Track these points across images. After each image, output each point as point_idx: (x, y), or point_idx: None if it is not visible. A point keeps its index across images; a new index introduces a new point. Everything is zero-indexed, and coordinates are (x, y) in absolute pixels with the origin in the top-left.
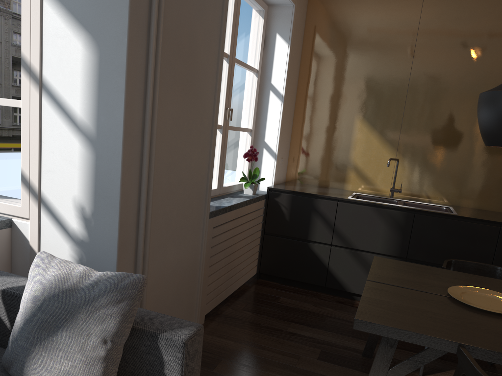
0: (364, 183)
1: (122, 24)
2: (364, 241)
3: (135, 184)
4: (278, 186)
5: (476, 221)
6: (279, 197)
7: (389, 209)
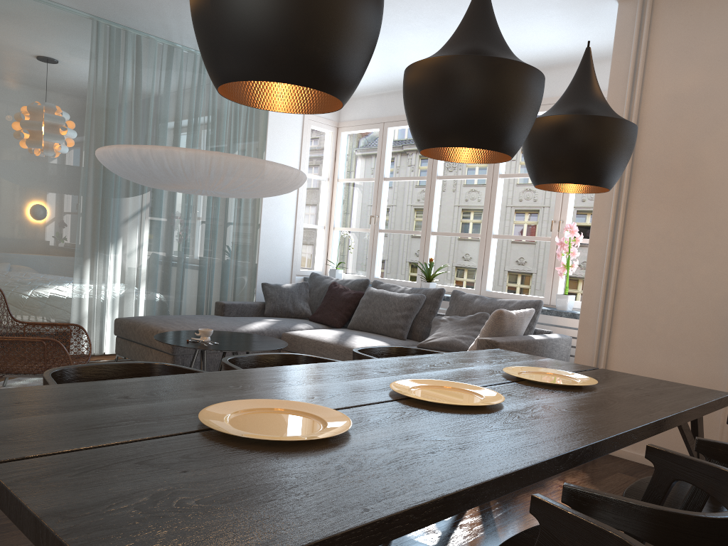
0: None
1: None
2: None
3: (600, 281)
4: None
5: None
6: None
7: None
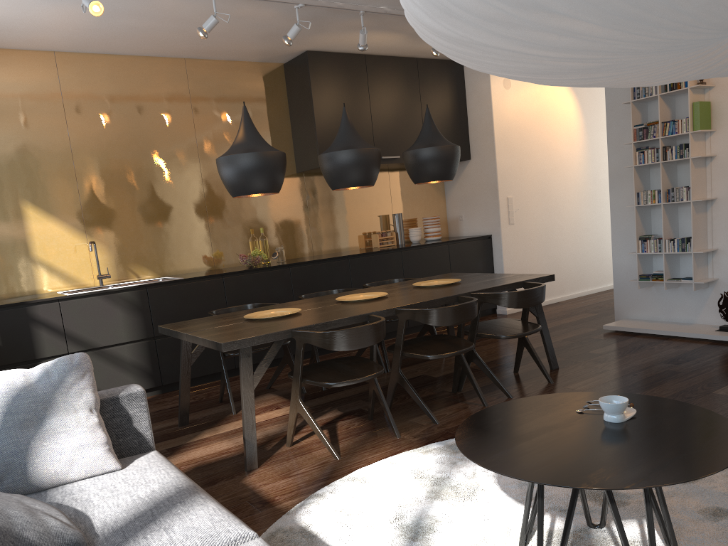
0: (61, 279)
1: None
2: (105, 335)
3: None
4: None
5: (202, 279)
6: None
7: (120, 292)
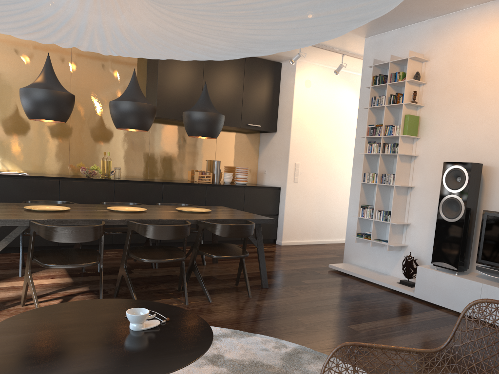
0: None
1: None
2: None
3: None
4: None
5: (43, 178)
6: None
7: None
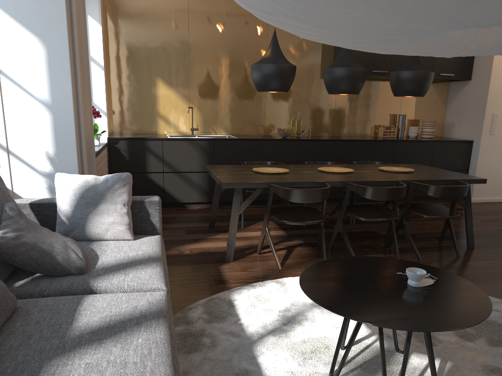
0: (171, 127)
1: (63, 31)
2: (185, 165)
3: (78, 132)
4: (113, 136)
5: (249, 140)
6: (118, 143)
7: (198, 141)
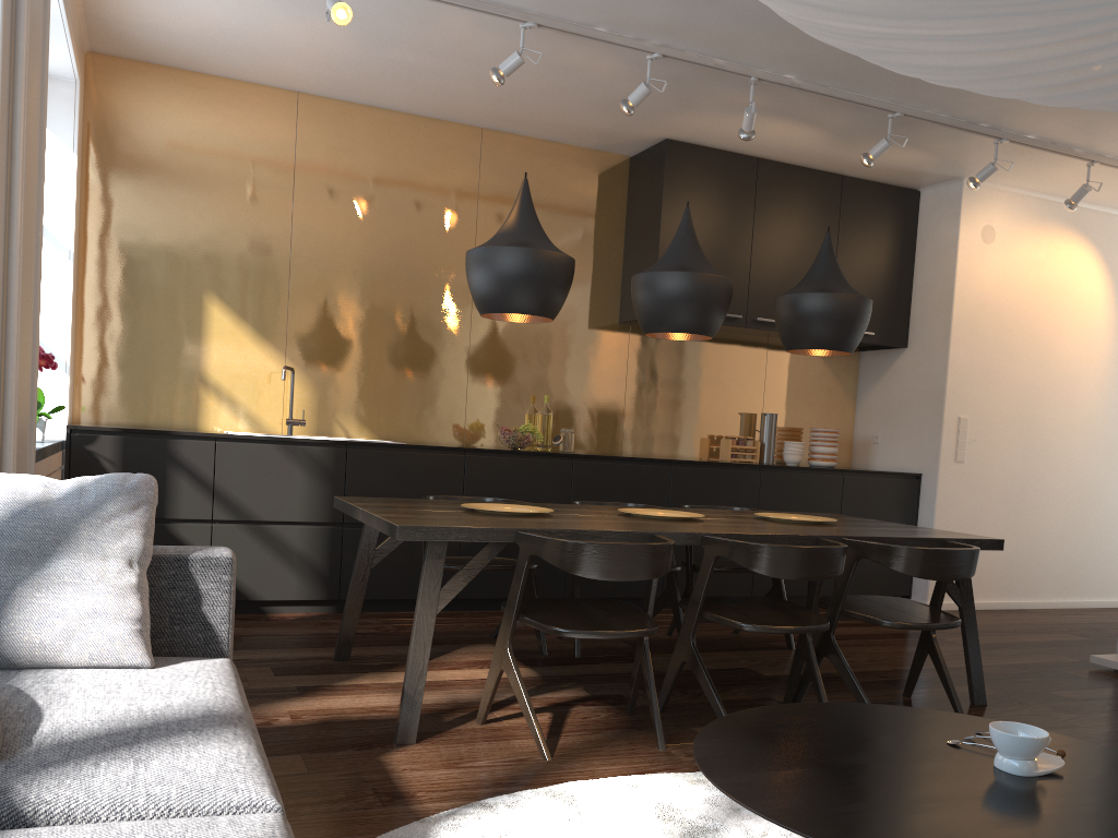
0: (235, 415)
1: None
2: (271, 504)
3: None
4: (83, 425)
5: (433, 451)
6: (95, 442)
7: (307, 446)
